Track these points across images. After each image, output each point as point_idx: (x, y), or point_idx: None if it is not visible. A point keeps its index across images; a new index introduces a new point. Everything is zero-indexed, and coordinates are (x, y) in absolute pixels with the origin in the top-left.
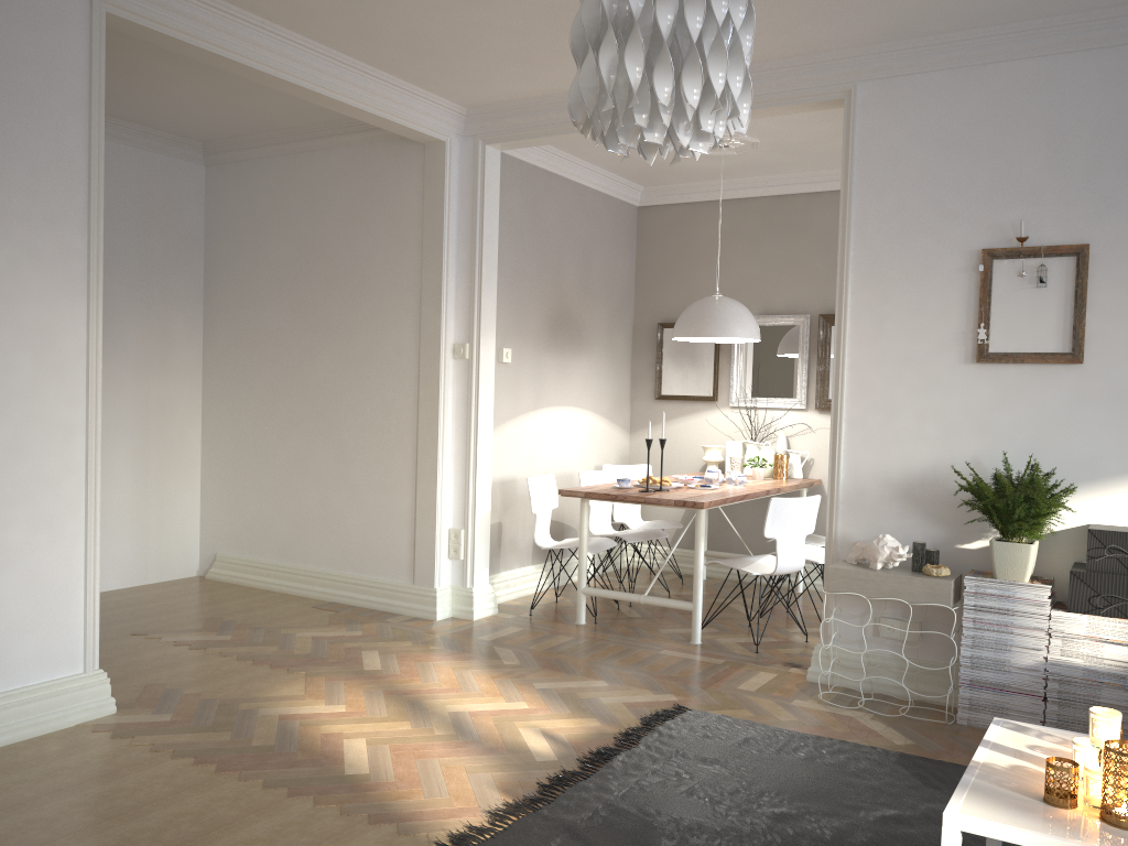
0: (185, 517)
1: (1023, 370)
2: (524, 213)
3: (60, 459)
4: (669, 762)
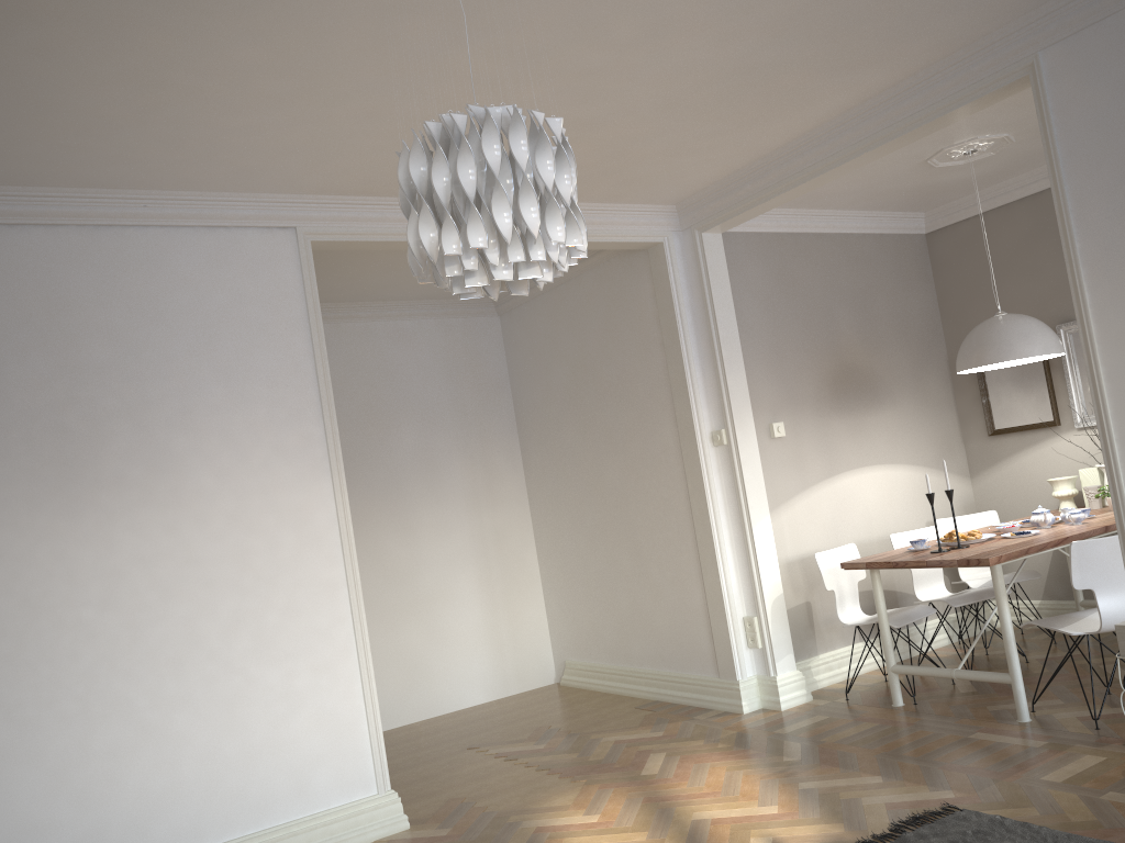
0: (534, 630)
1: None
2: (773, 282)
3: (328, 613)
4: None
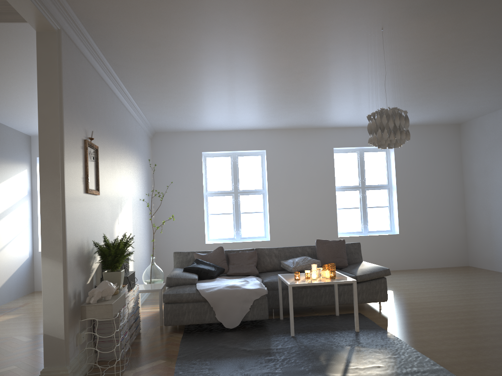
0: None
1: (91, 197)
2: None
3: None
4: None
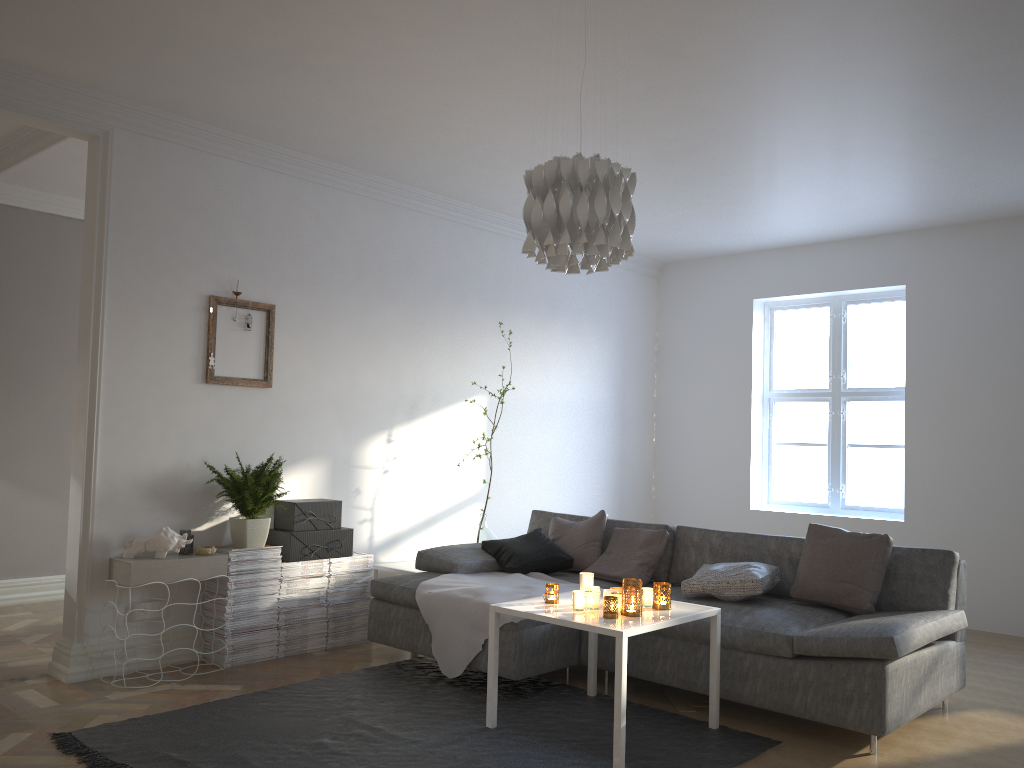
0: None
1: (236, 390)
2: None
3: None
4: (187, 760)
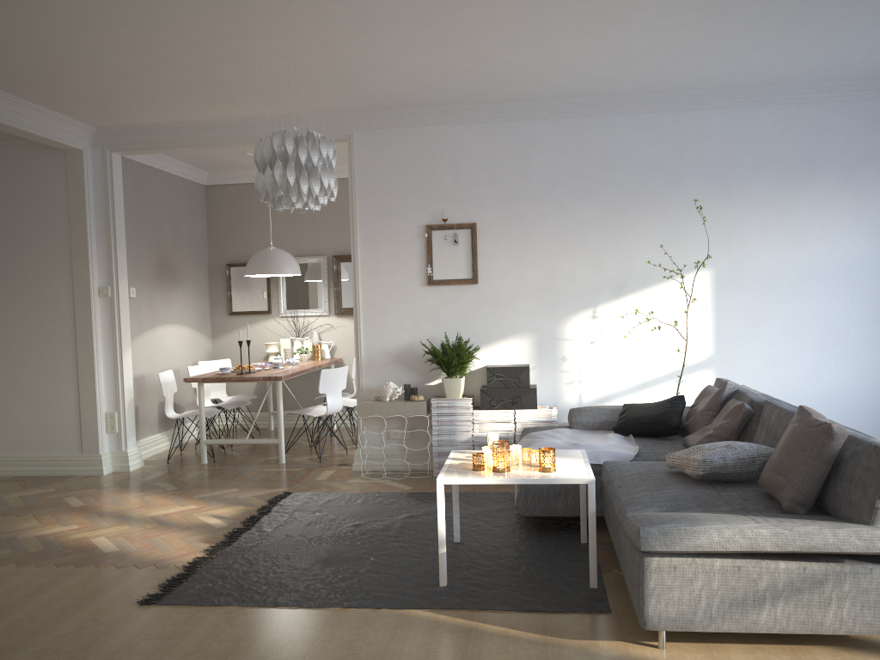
0: None
1: (451, 288)
2: (135, 195)
3: None
4: (292, 515)
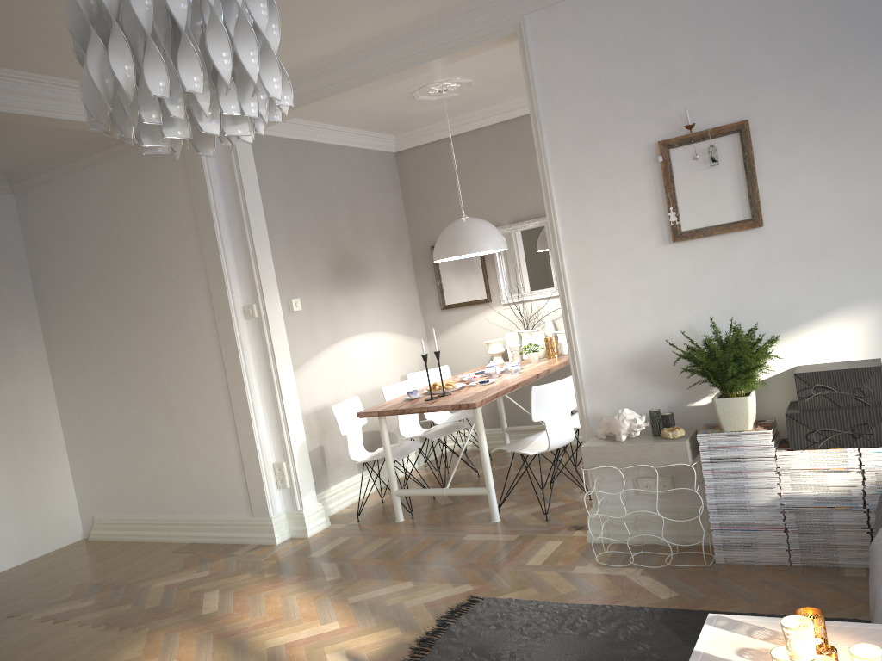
0: (61, 492)
1: (714, 241)
2: (288, 180)
3: None
4: None
